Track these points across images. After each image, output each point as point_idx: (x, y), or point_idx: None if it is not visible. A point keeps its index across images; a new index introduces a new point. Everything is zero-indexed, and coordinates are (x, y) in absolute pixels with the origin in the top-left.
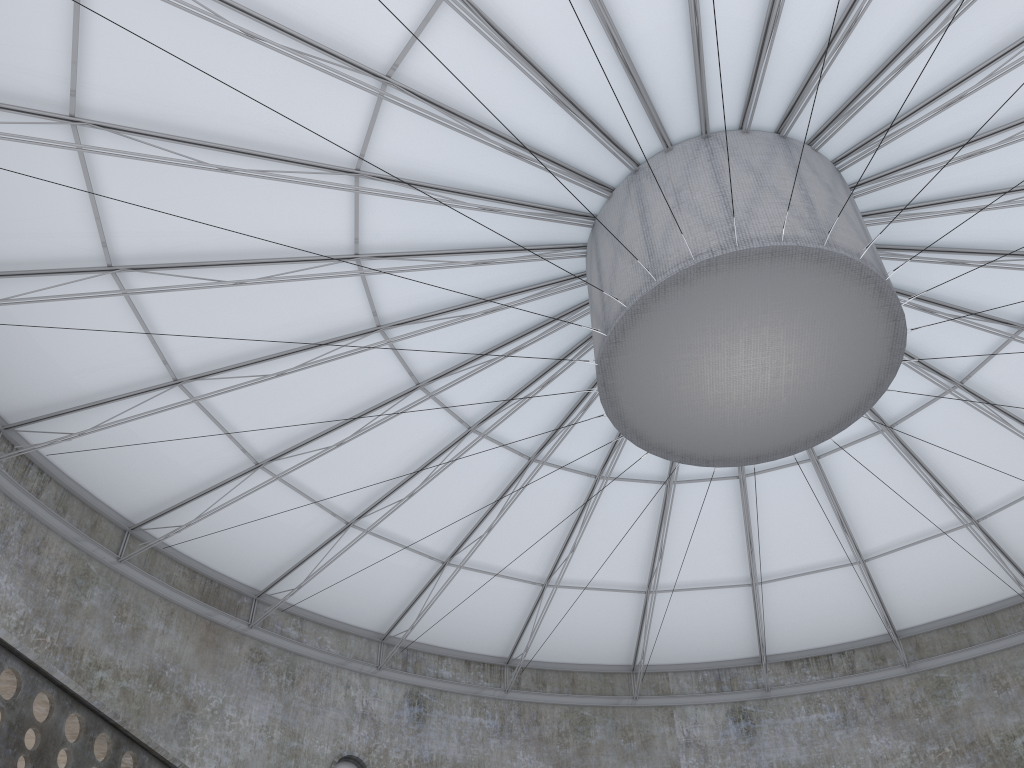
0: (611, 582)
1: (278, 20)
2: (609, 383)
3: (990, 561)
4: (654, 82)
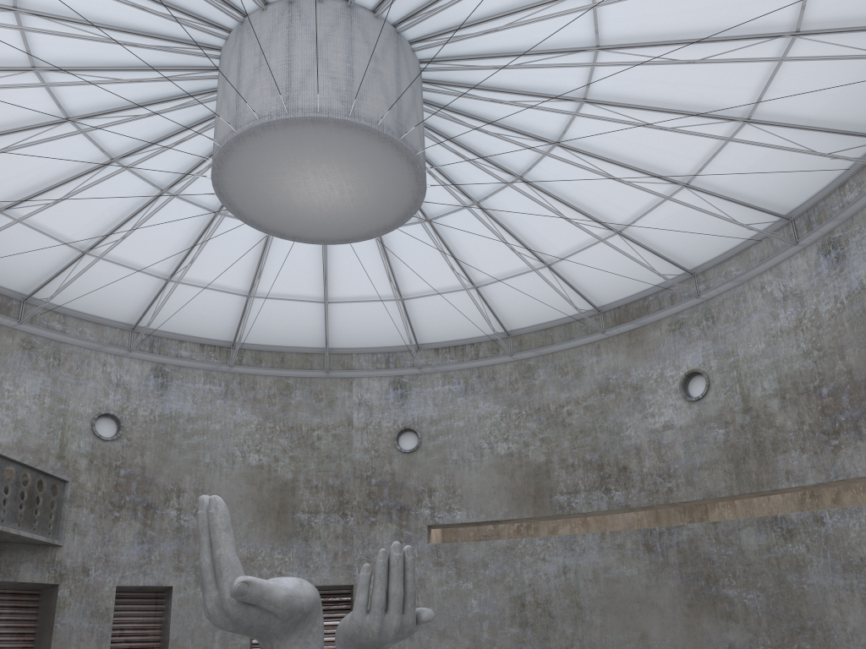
0: (299, 295)
1: None
2: (223, 192)
3: (564, 290)
4: None
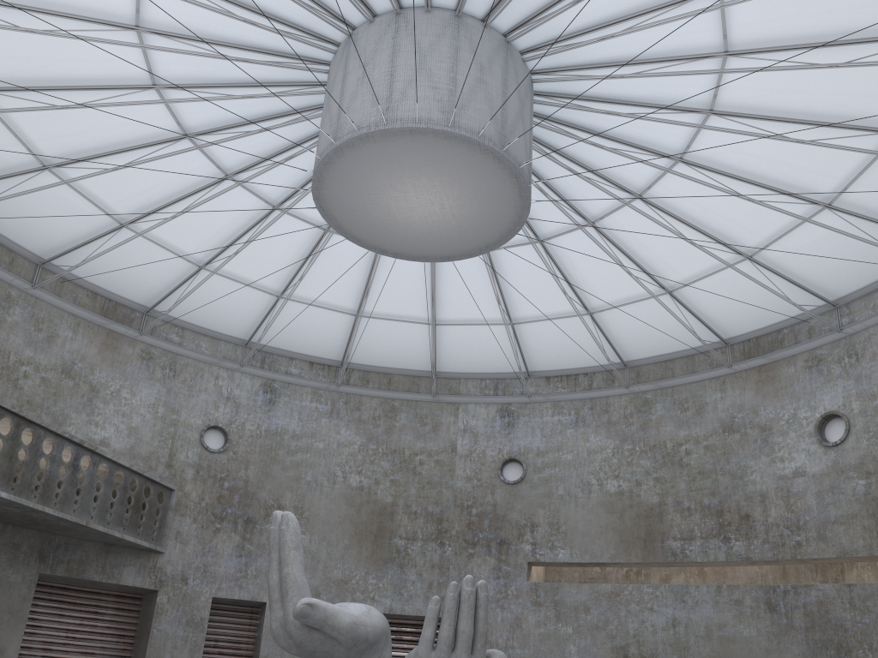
0: (407, 316)
1: None
2: (324, 206)
3: (687, 319)
4: None
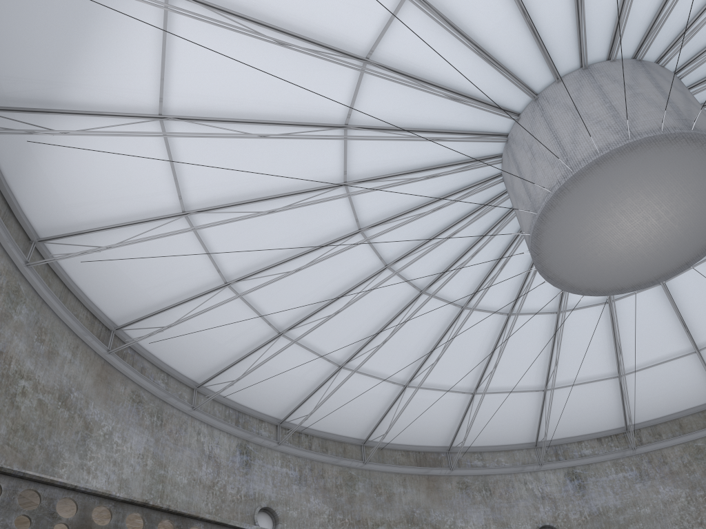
0: (666, 355)
1: (281, 191)
2: (551, 275)
3: None
4: (485, 92)
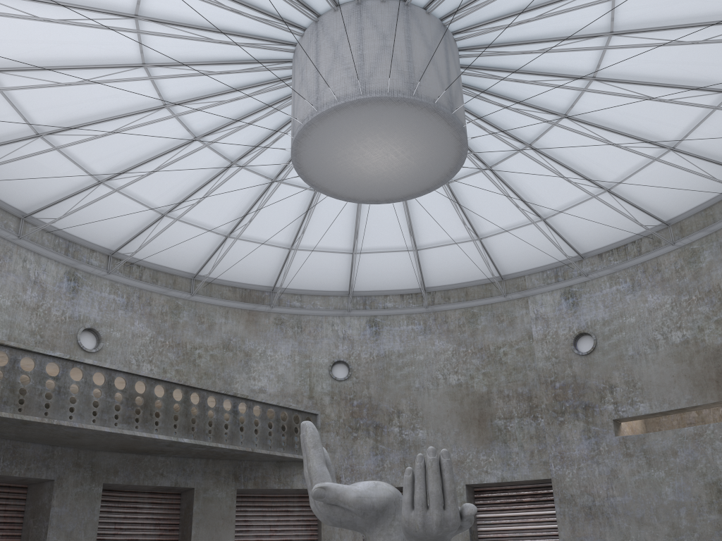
0: (455, 238)
1: (81, 62)
2: (314, 184)
3: (706, 166)
4: (271, 6)
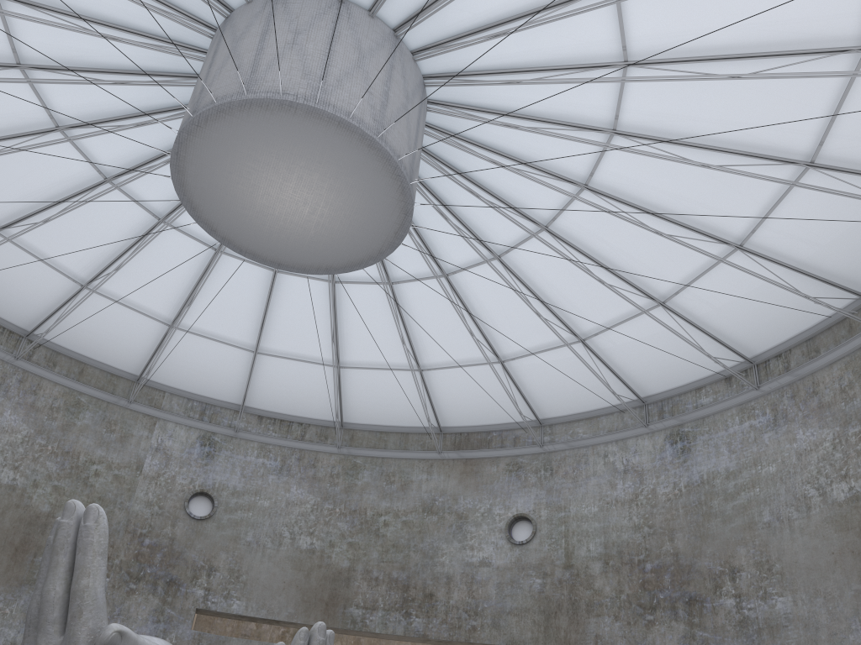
0: (144, 307)
1: None
2: (182, 155)
3: (420, 399)
4: None
